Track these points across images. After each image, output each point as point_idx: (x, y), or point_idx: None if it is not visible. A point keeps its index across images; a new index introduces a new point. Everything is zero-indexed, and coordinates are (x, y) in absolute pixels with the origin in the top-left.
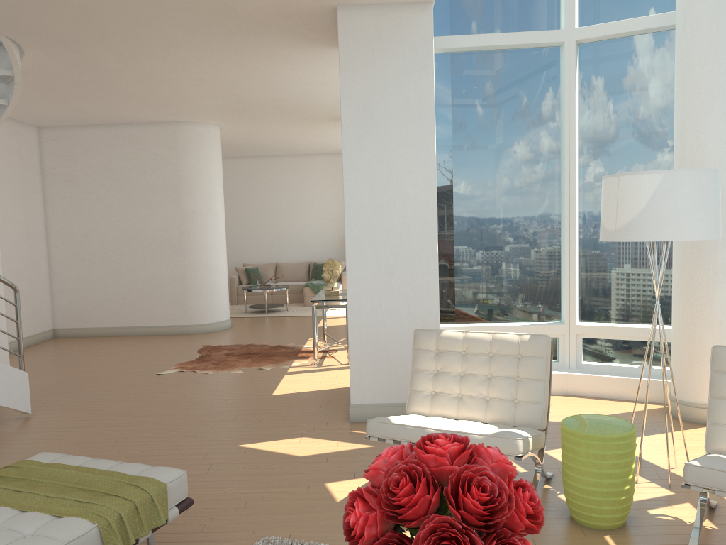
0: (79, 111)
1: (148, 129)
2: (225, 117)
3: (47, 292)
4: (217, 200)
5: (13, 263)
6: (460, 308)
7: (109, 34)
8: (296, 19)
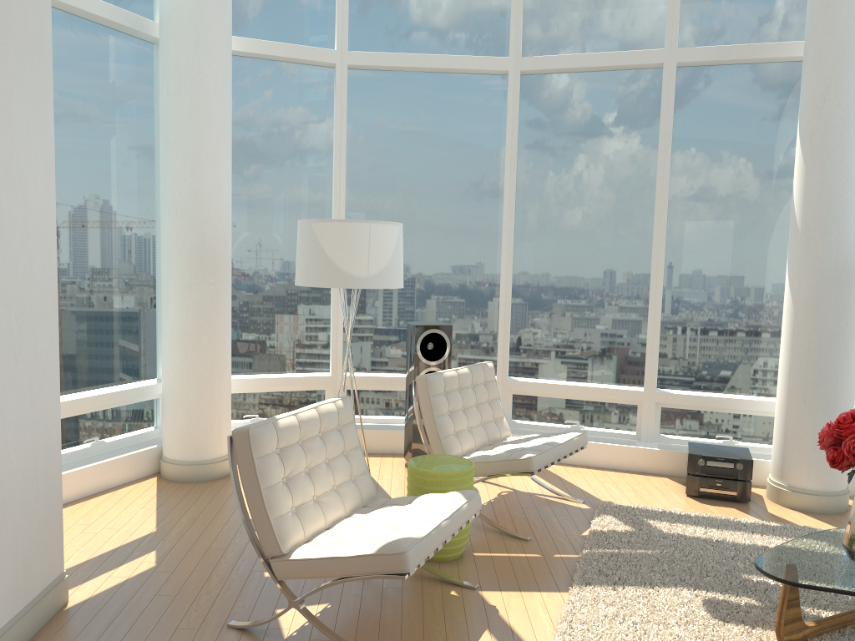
0: None
1: None
2: None
3: None
4: None
5: None
6: None
7: None
8: None
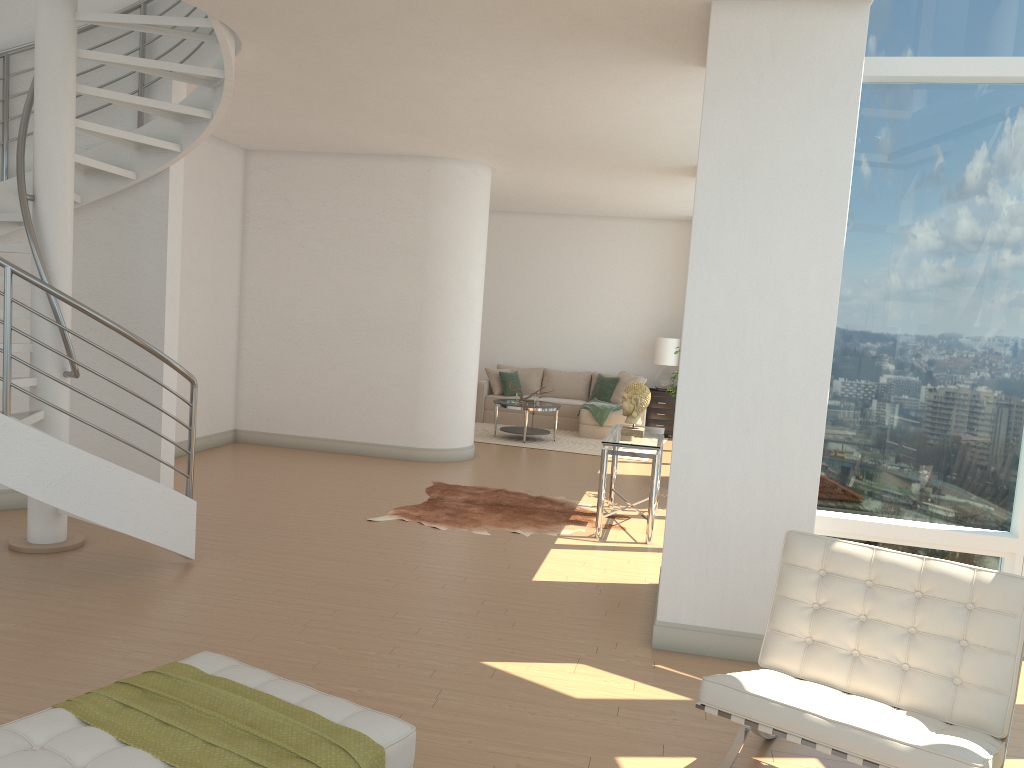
0: (303, 132)
1: (392, 164)
2: (502, 155)
3: (232, 378)
4: (475, 274)
5: (193, 335)
6: (841, 488)
7: (361, 26)
8: (642, 18)
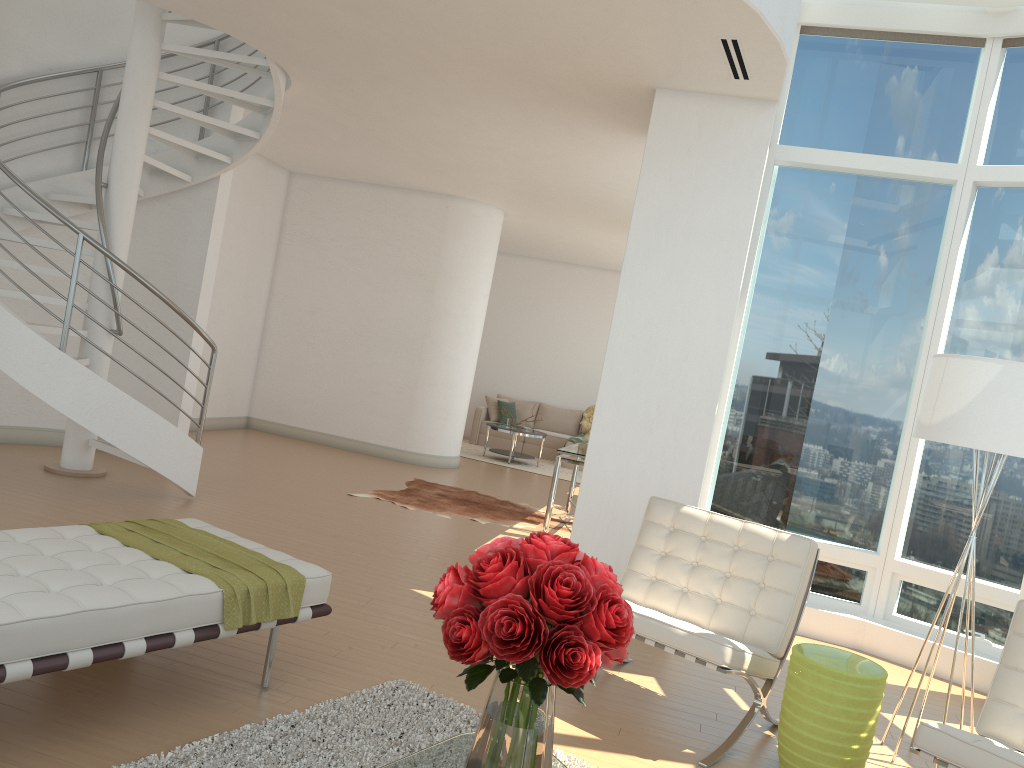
0: (340, 161)
1: (416, 198)
2: (512, 201)
3: (251, 370)
4: (478, 302)
5: (222, 326)
6: (741, 500)
7: (387, 78)
8: (606, 95)
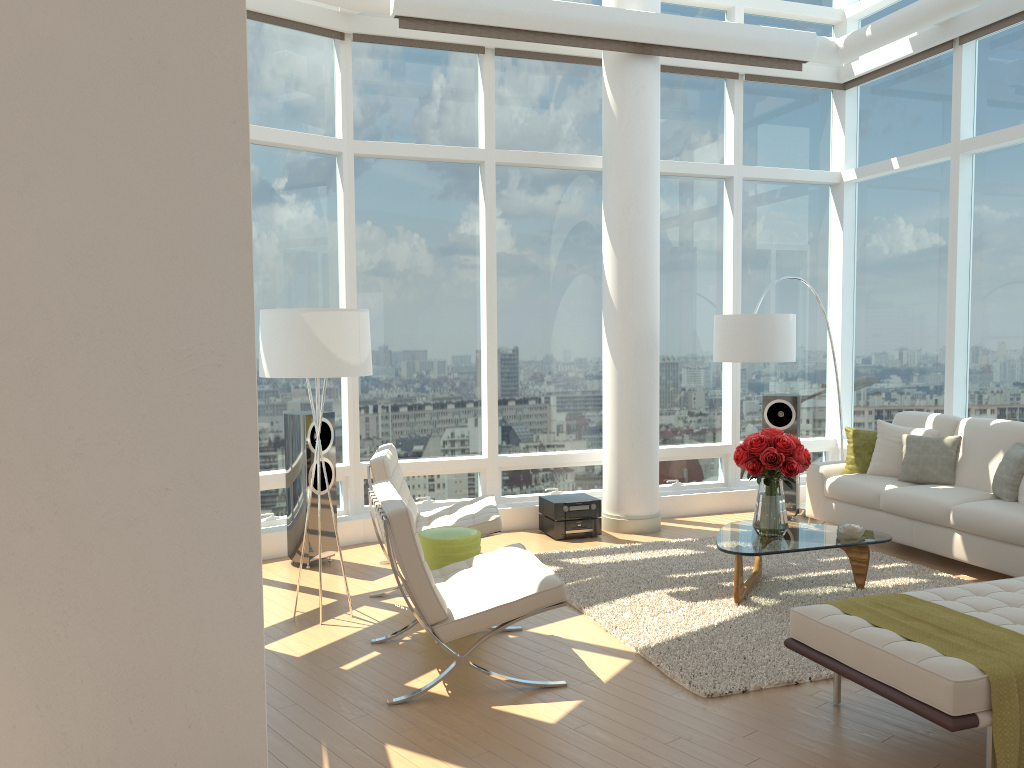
0: None
1: None
2: None
3: None
4: None
5: None
6: None
7: None
8: None
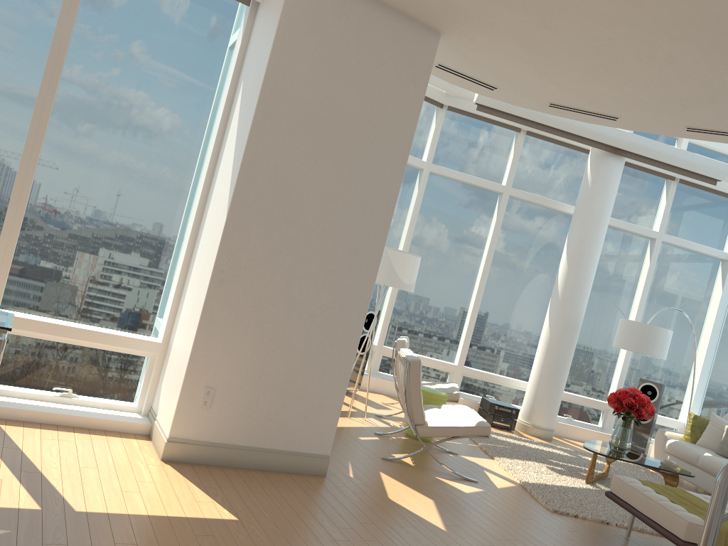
0: None
1: None
2: None
3: None
4: None
5: None
6: None
7: None
8: (440, 5)
